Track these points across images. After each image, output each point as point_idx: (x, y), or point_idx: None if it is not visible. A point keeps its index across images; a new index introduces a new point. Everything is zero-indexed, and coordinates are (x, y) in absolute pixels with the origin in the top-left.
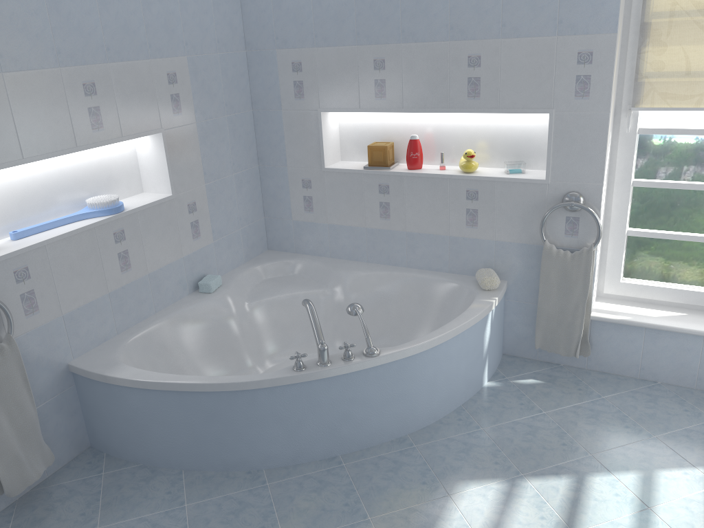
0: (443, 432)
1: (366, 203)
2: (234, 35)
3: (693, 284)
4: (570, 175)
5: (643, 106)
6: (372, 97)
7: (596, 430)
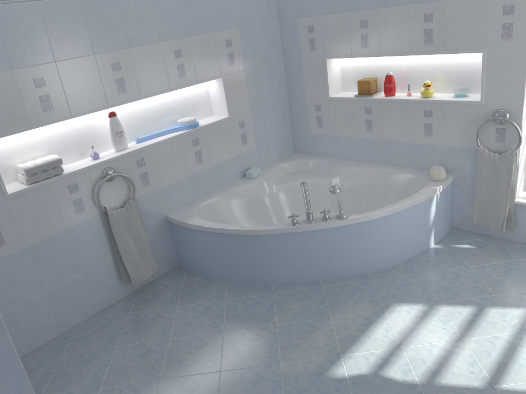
0: (393, 273)
1: (356, 120)
2: (270, 11)
3: None
4: (499, 97)
5: None
6: (359, 47)
7: (504, 280)
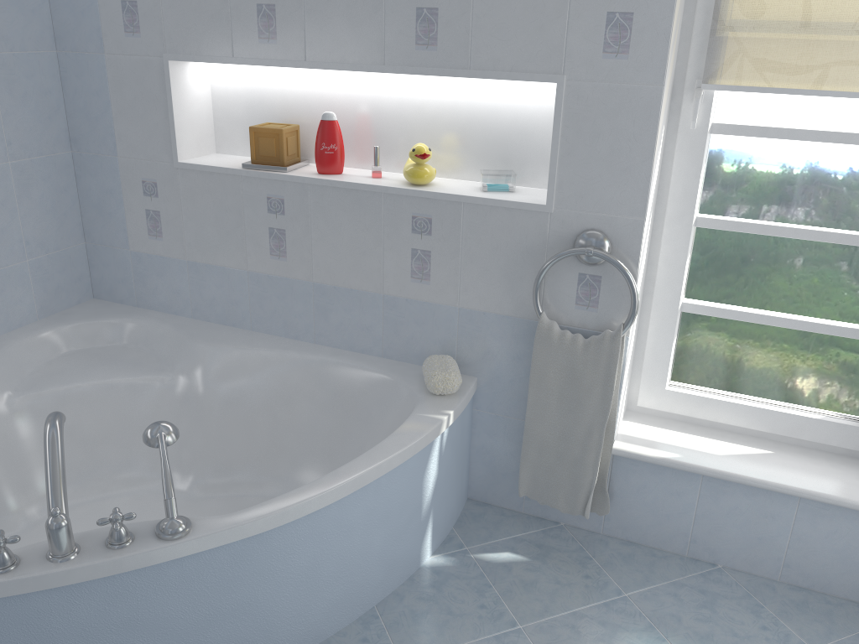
0: None
1: (248, 228)
2: None
3: (785, 401)
4: (590, 200)
5: (722, 82)
6: (253, 38)
7: None
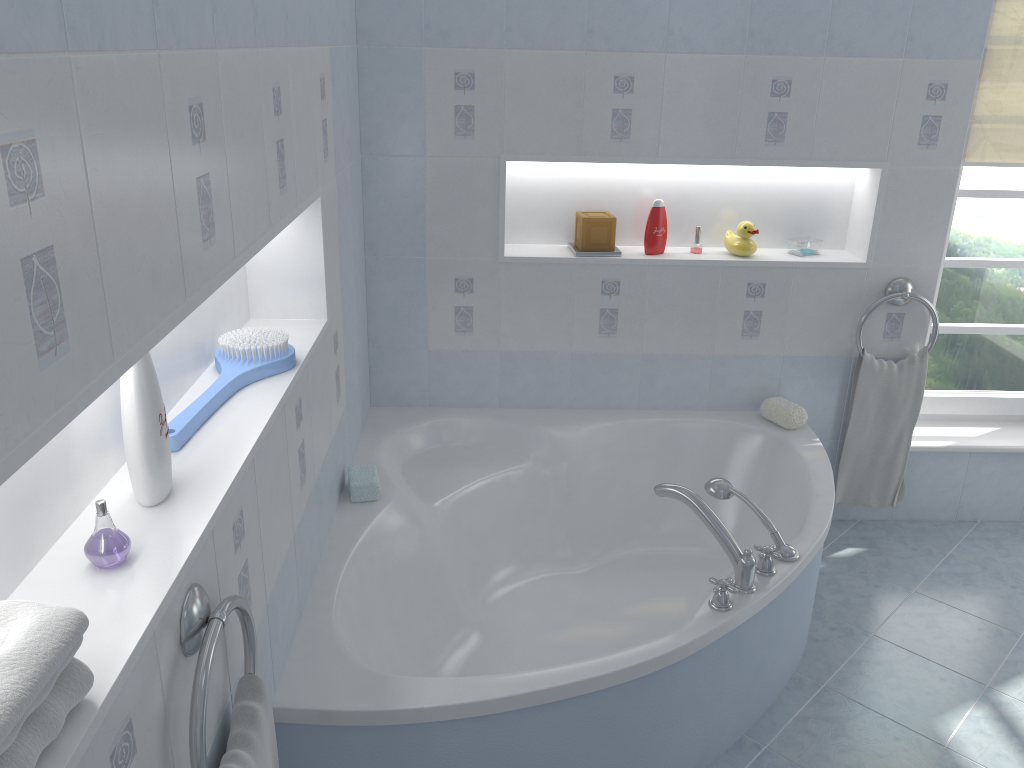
0: (833, 653)
1: (577, 312)
2: (351, 14)
3: (1000, 388)
4: (899, 255)
5: (971, 160)
6: (605, 139)
7: (989, 599)
